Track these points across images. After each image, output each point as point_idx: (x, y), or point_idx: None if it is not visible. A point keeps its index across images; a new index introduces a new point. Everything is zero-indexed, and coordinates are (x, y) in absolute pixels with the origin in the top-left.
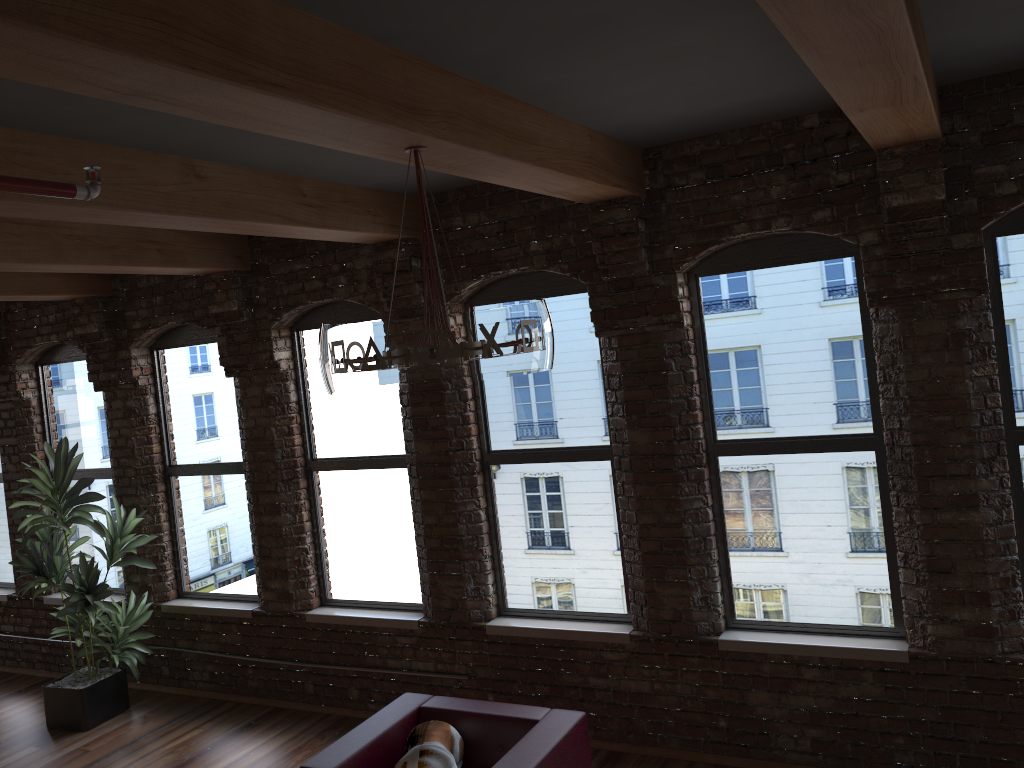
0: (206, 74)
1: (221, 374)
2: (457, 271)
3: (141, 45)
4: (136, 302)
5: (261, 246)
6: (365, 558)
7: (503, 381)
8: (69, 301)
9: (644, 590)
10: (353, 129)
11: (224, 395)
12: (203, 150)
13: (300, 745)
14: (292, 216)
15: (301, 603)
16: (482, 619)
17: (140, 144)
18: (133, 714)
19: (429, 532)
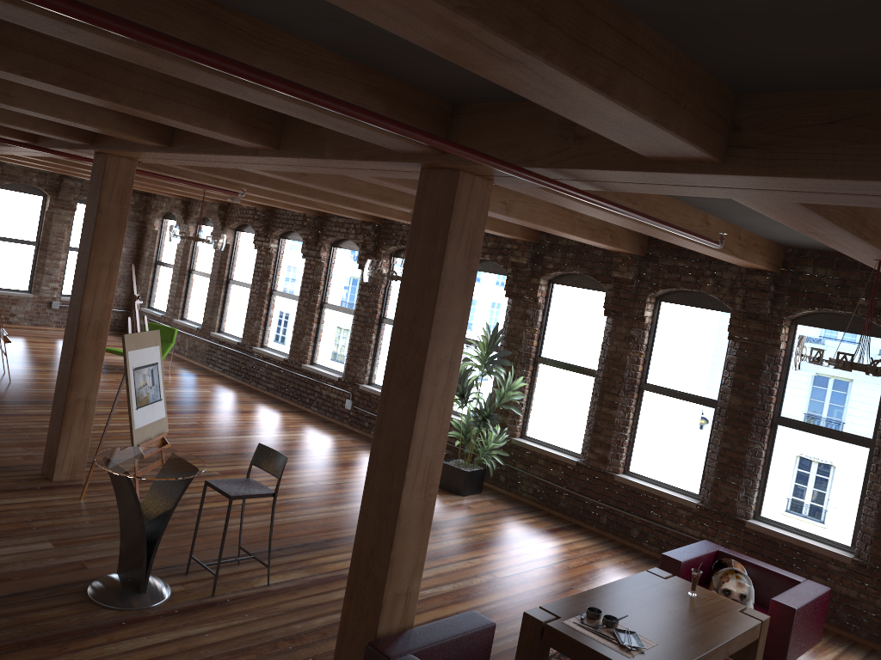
0: (854, 235)
1: (594, 311)
2: (798, 300)
3: (845, 225)
4: (554, 252)
5: (657, 244)
6: (664, 454)
7: (803, 376)
8: (505, 237)
9: (872, 535)
10: (869, 252)
11: (592, 325)
12: (720, 212)
13: (603, 550)
14: (732, 250)
15: (612, 467)
16: (743, 516)
17: (697, 205)
18: (485, 496)
19: (722, 452)
